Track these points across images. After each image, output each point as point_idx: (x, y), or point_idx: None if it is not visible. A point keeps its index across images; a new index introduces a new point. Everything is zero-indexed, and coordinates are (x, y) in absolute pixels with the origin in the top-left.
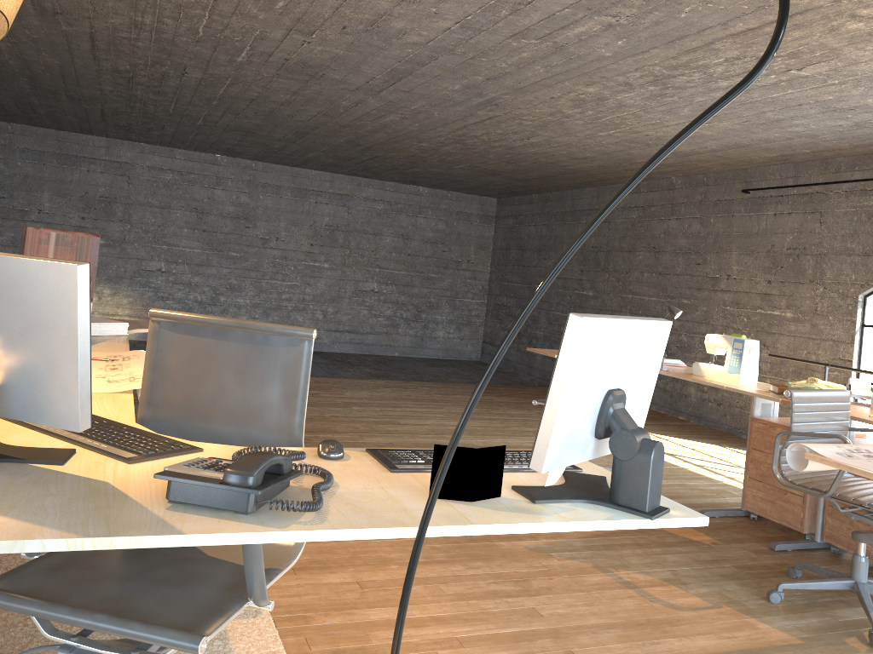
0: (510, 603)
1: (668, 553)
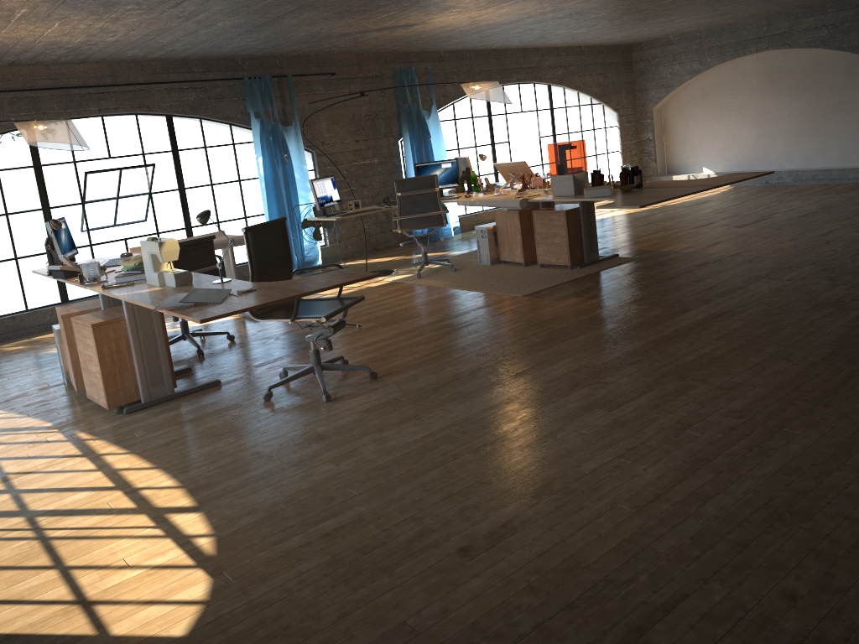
0: (361, 309)
1: (272, 347)
